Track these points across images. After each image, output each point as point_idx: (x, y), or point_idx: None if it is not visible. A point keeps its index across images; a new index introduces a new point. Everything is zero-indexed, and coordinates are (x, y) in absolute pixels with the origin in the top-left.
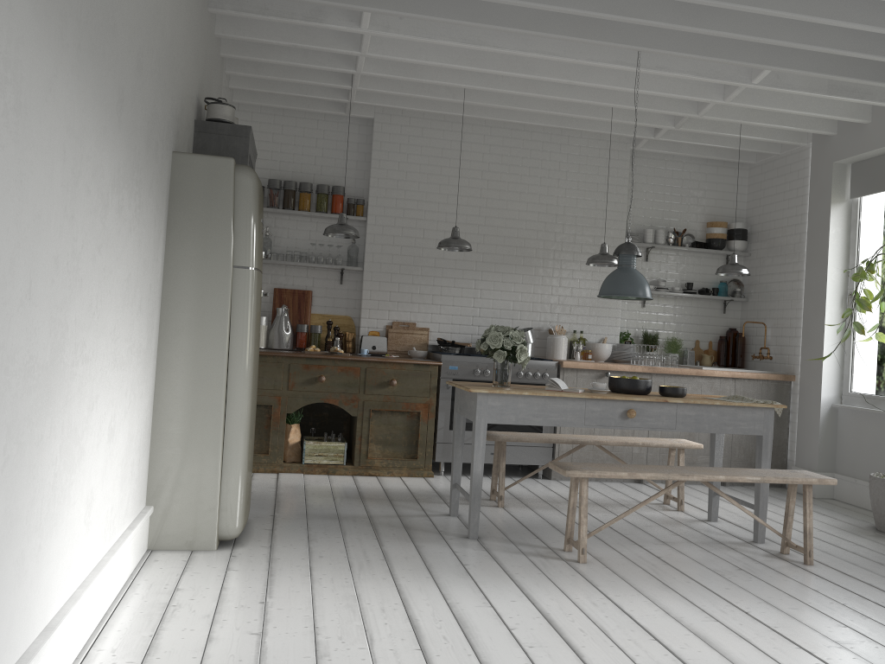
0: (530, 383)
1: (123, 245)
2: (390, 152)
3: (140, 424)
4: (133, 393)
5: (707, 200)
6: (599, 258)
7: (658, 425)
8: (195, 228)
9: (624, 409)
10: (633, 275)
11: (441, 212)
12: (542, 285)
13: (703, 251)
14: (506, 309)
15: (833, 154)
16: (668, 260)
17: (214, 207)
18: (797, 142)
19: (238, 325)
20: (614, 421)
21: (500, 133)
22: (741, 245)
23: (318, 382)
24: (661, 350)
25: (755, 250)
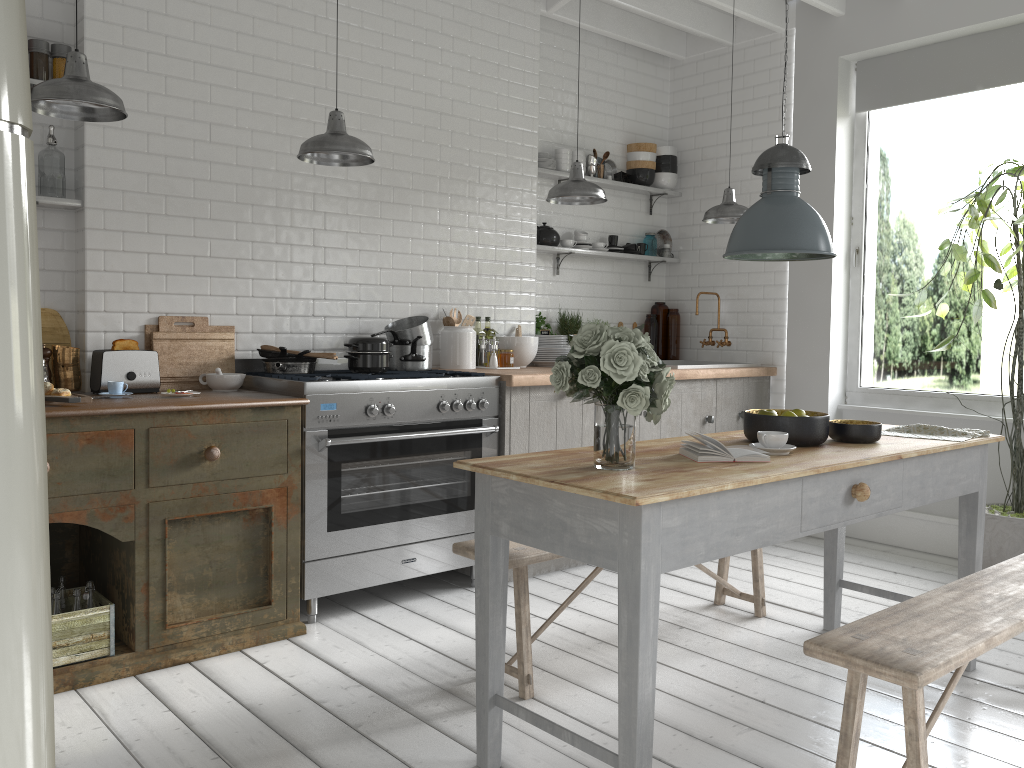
0: (459, 420)
1: None
2: None
3: None
4: None
5: (626, 110)
6: (580, 189)
7: (885, 505)
8: None
9: (848, 485)
10: (812, 210)
11: (243, 90)
12: (424, 240)
13: (631, 187)
14: (369, 283)
15: (839, 45)
16: None
17: None
18: (777, 25)
19: None
20: (837, 512)
21: None
22: (672, 181)
23: None
24: None
25: (691, 188)
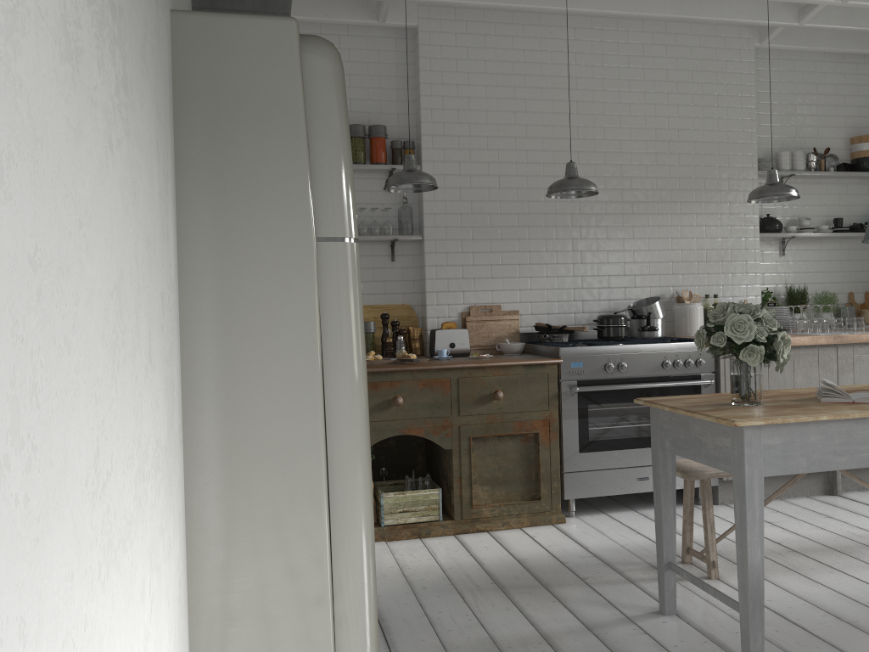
0: (680, 375)
1: (94, 182)
2: (444, 72)
3: (172, 612)
4: (155, 569)
5: (848, 108)
6: (772, 191)
7: None
8: (234, 167)
9: None
10: None
11: (519, 150)
12: (659, 238)
13: (853, 175)
14: (615, 274)
15: None
16: (807, 191)
17: (268, 122)
18: None
19: (338, 356)
20: None
21: (587, 36)
22: None
23: (393, 406)
24: (808, 310)
25: None
